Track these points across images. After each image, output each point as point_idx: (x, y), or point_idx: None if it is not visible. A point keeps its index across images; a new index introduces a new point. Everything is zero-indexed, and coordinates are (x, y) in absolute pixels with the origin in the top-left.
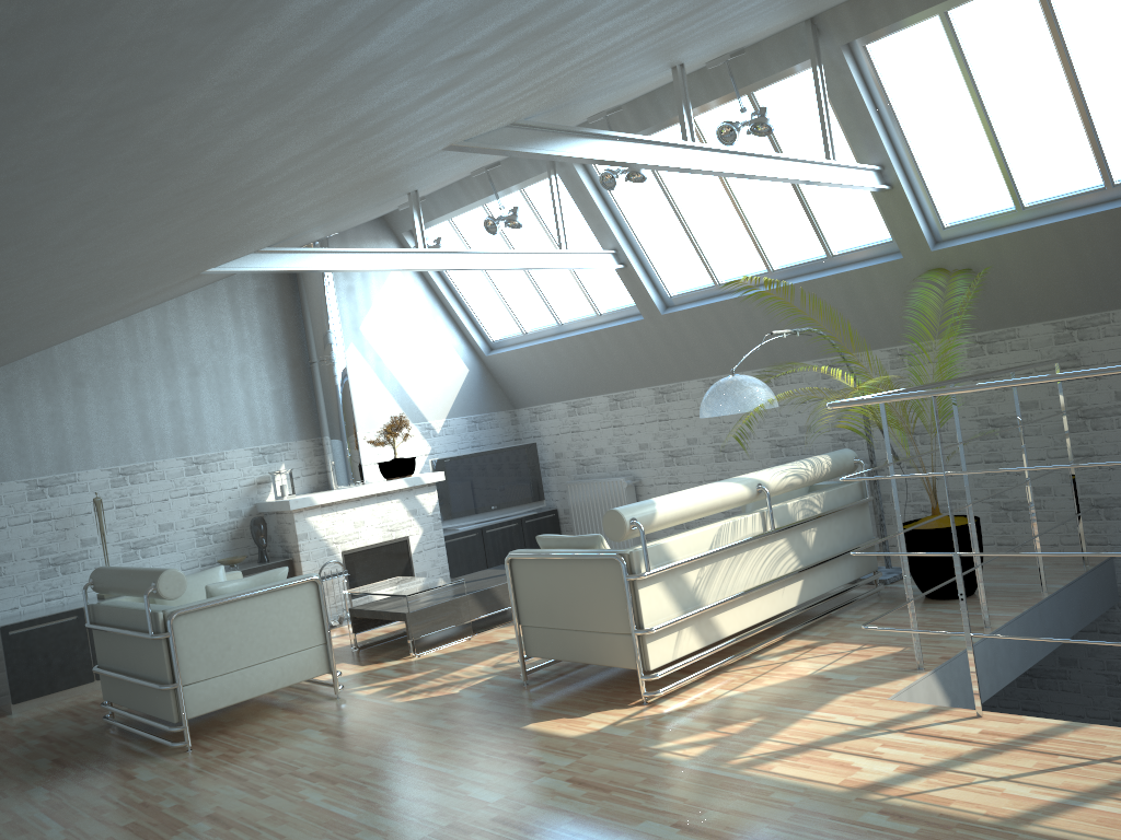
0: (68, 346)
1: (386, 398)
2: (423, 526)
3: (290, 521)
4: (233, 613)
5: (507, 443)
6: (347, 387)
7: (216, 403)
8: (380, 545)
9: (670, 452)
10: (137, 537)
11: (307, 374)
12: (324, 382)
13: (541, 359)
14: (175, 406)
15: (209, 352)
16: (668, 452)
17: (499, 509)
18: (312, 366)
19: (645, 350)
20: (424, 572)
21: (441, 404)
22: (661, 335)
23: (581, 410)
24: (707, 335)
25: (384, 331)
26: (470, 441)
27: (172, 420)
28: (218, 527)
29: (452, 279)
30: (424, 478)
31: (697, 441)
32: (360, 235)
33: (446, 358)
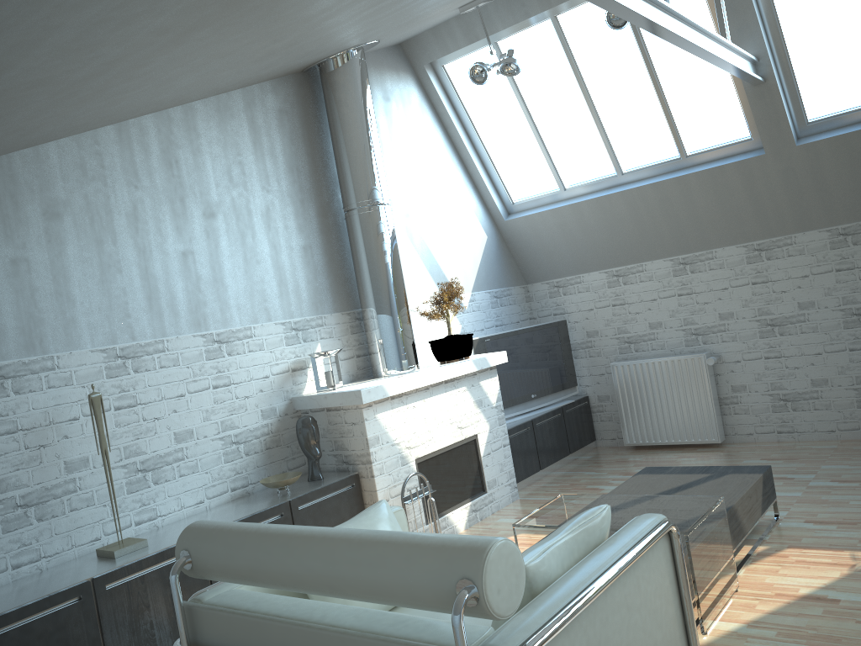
0: (35, 155)
1: (417, 264)
2: (488, 421)
3: (355, 420)
4: (593, 626)
5: (524, 323)
6: (396, 242)
7: (238, 257)
8: (451, 447)
9: (769, 320)
10: (145, 453)
11: (337, 227)
12: (370, 234)
13: (585, 219)
14: (188, 259)
15: (227, 187)
16: (766, 320)
17: (539, 397)
18: (352, 214)
19: (750, 196)
20: (494, 480)
21: (466, 274)
22: (785, 174)
23: (629, 279)
24: (859, 168)
25: (410, 183)
26: (493, 319)
27: (185, 279)
28: (249, 433)
29: (475, 126)
30: (489, 359)
31: (815, 304)
32: (381, 62)
33: (467, 220)
